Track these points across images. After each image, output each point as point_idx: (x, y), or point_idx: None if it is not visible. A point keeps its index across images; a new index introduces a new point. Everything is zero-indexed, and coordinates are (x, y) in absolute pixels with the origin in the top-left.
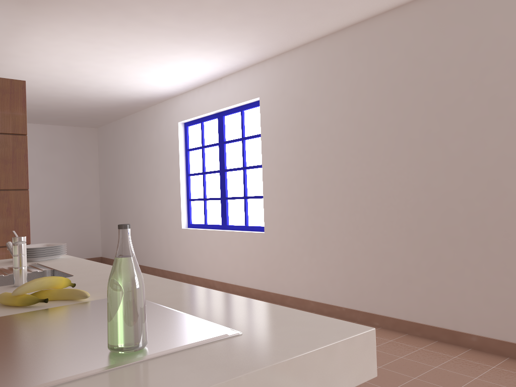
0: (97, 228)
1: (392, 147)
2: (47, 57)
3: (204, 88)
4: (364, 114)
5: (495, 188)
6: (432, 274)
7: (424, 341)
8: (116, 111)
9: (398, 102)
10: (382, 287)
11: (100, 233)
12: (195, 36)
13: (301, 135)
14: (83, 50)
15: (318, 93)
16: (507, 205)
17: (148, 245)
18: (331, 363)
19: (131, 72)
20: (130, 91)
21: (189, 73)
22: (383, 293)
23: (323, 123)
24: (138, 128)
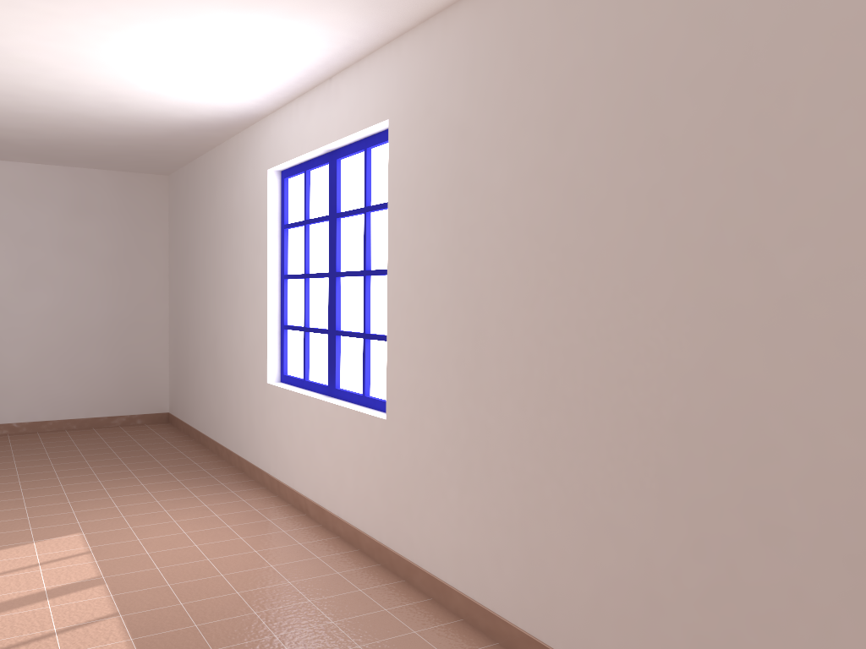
0: (161, 359)
1: (637, 254)
2: None
3: (306, 100)
4: (580, 165)
5: None
6: (710, 606)
7: None
8: (173, 144)
9: (658, 135)
10: (595, 605)
11: (167, 369)
12: None
13: (455, 209)
14: None
15: (492, 110)
16: None
17: (223, 405)
18: None
19: (133, 62)
20: (168, 105)
21: (254, 65)
22: (597, 618)
23: (498, 183)
24: (216, 178)
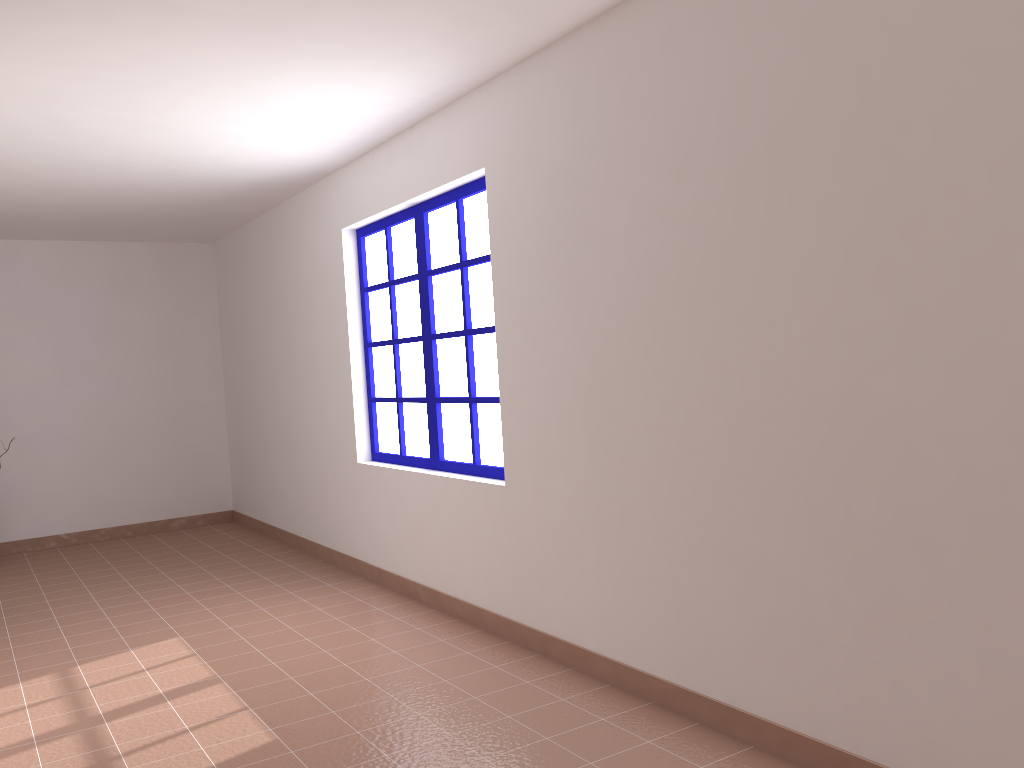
0: (220, 450)
1: (770, 288)
2: None
3: (384, 152)
4: (703, 203)
5: None
6: (872, 628)
7: None
8: (227, 208)
9: (783, 169)
10: (754, 646)
11: (227, 462)
12: (291, 32)
13: (569, 257)
14: (60, 83)
15: (603, 153)
16: None
17: (304, 493)
18: None
19: (202, 125)
20: (230, 167)
21: (332, 119)
22: (756, 659)
23: (615, 226)
24: (276, 242)
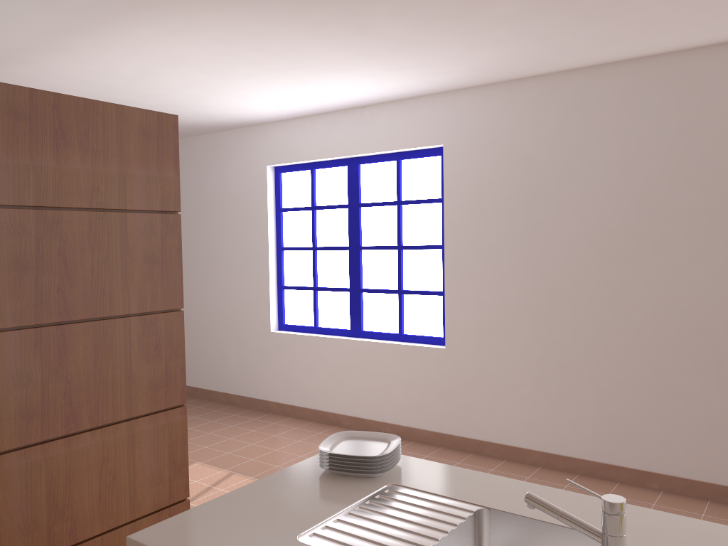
0: None
1: (695, 242)
2: (125, 58)
3: (327, 118)
4: (646, 191)
5: None
6: None
7: None
8: None
9: (711, 180)
10: (666, 436)
11: None
12: (405, 51)
13: (524, 209)
14: (202, 54)
15: (562, 151)
16: None
17: (194, 353)
18: None
19: (239, 89)
20: (200, 113)
21: (326, 96)
22: (667, 443)
23: (569, 196)
24: None
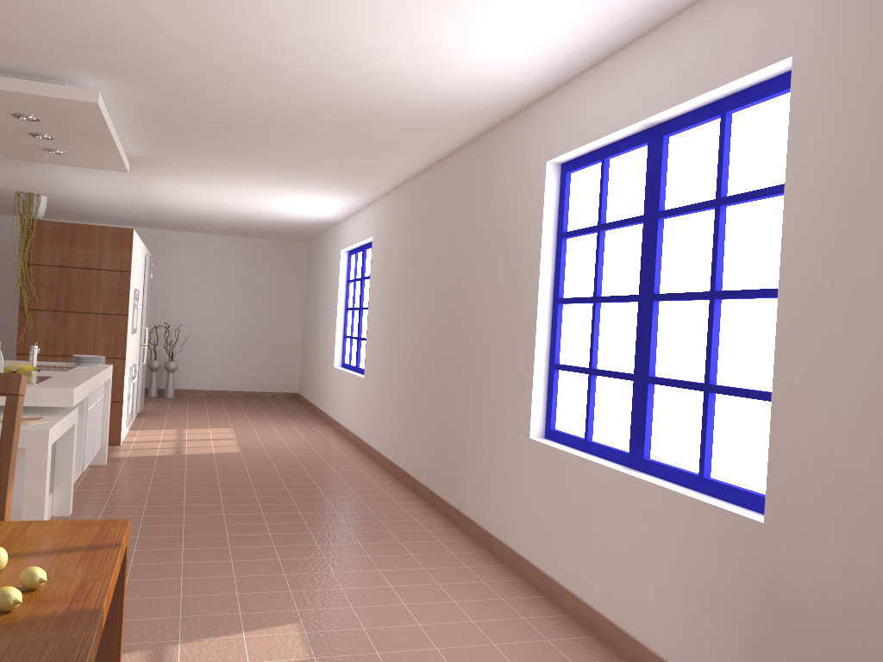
0: (296, 358)
1: (411, 304)
2: (184, 195)
3: (353, 218)
4: (405, 269)
5: (436, 351)
6: (413, 426)
7: (397, 486)
8: (302, 230)
9: (416, 262)
10: (398, 438)
11: (299, 365)
12: (282, 185)
13: (383, 281)
14: (206, 191)
15: (392, 242)
16: (438, 368)
17: (319, 382)
18: (46, 394)
19: (268, 204)
20: (290, 216)
21: (321, 206)
22: (398, 442)
23: (392, 272)
24: (324, 250)
